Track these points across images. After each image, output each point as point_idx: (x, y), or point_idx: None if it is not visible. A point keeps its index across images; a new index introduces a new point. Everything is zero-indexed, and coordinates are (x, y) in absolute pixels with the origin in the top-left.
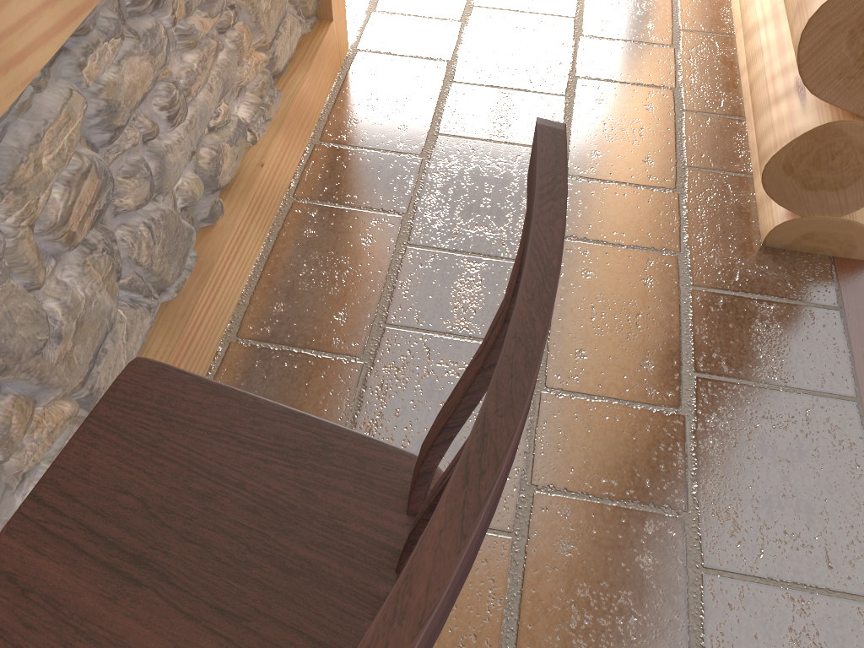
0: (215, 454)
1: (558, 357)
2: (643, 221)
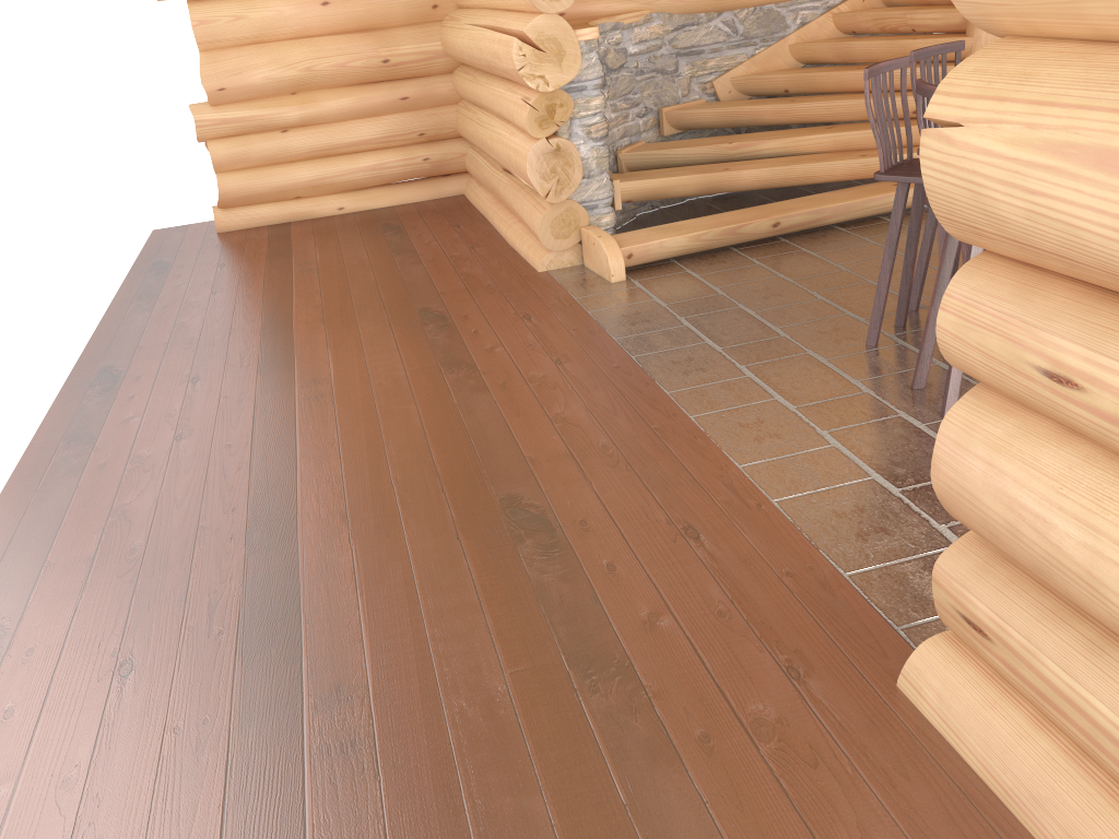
0: None
1: None
2: None
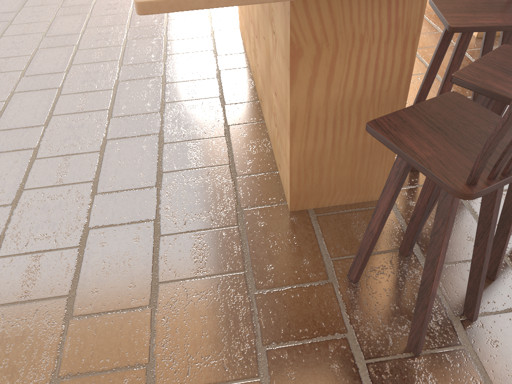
0: (466, 1)
1: (439, 73)
2: (435, 40)
